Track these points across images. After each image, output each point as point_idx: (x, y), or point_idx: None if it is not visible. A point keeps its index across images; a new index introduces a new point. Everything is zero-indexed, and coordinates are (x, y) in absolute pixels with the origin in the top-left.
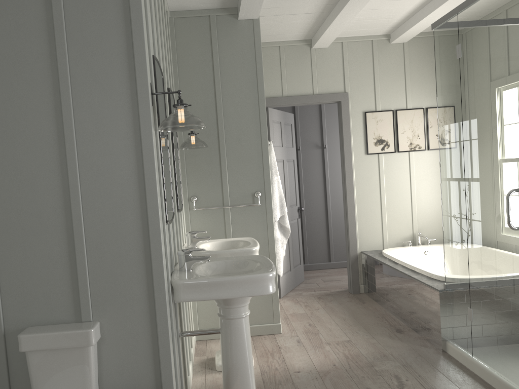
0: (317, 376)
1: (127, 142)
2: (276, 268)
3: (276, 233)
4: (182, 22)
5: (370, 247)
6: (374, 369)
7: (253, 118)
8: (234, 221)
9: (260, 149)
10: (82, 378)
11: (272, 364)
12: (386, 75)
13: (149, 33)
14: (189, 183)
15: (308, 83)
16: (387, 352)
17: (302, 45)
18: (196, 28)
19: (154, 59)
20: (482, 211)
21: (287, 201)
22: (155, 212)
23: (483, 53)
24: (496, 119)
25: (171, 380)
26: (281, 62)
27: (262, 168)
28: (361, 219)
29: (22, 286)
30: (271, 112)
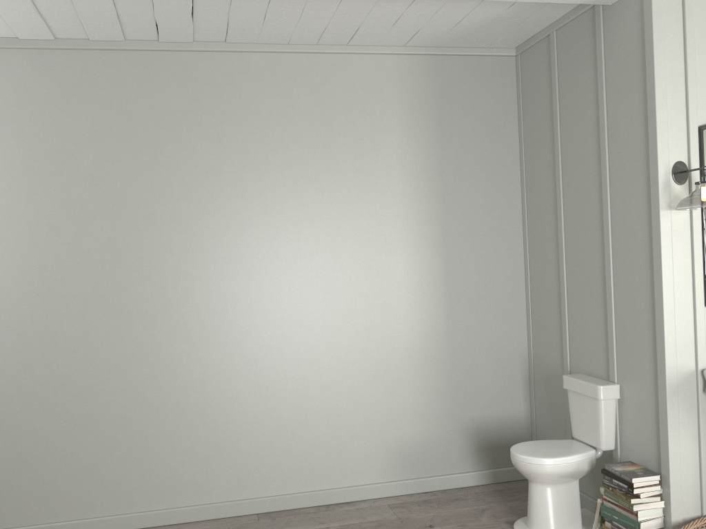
0: None
1: (643, 224)
2: None
3: None
4: None
5: None
6: None
7: None
8: None
9: None
10: (595, 424)
11: None
12: None
13: (688, 107)
14: None
15: None
16: None
17: None
18: None
19: (699, 130)
20: None
21: None
22: (659, 294)
23: None
24: None
25: (667, 463)
26: None
27: None
28: None
29: (579, 340)
30: None
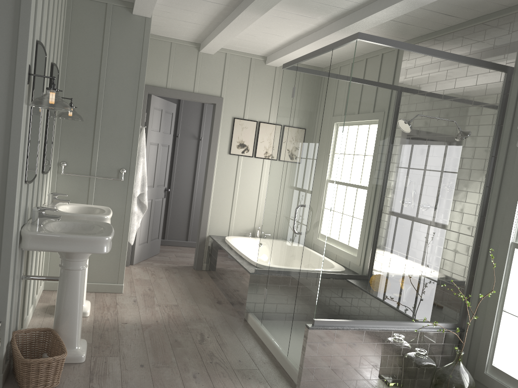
0: (140, 327)
1: (0, 110)
2: (129, 237)
3: (134, 207)
4: (80, 2)
5: (217, 233)
6: (187, 327)
7: (131, 104)
8: (98, 190)
9: (132, 132)
10: None
11: (105, 315)
12: (257, 90)
13: (36, 22)
14: (62, 149)
15: (191, 81)
16: (202, 317)
17: (191, 46)
18: (92, 11)
19: (37, 44)
20: (284, 217)
21: (155, 181)
22: (14, 173)
23: (305, 99)
24: (303, 151)
25: (5, 310)
26: (170, 57)
27: (131, 149)
28: (214, 207)
29: None
30: (154, 99)
